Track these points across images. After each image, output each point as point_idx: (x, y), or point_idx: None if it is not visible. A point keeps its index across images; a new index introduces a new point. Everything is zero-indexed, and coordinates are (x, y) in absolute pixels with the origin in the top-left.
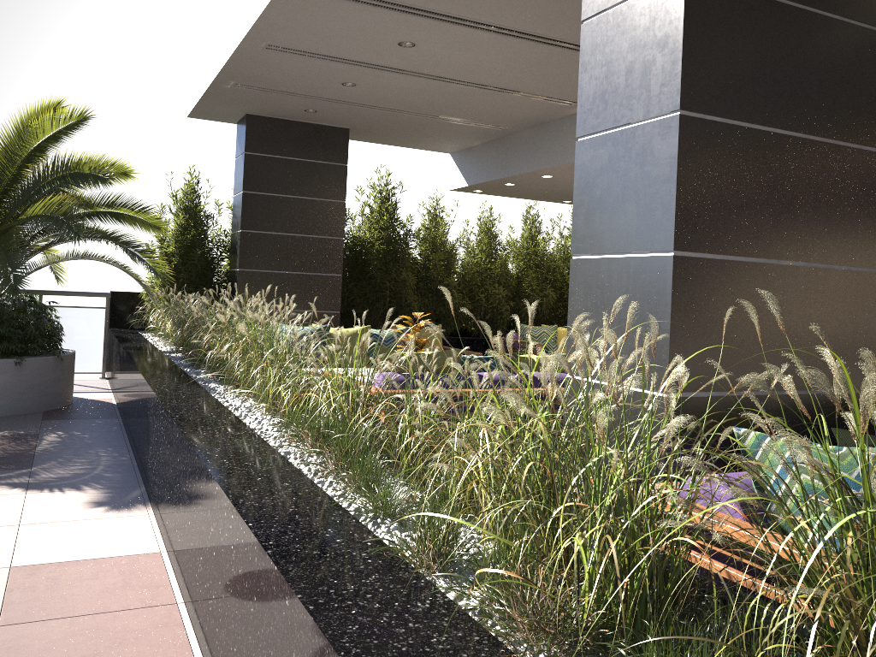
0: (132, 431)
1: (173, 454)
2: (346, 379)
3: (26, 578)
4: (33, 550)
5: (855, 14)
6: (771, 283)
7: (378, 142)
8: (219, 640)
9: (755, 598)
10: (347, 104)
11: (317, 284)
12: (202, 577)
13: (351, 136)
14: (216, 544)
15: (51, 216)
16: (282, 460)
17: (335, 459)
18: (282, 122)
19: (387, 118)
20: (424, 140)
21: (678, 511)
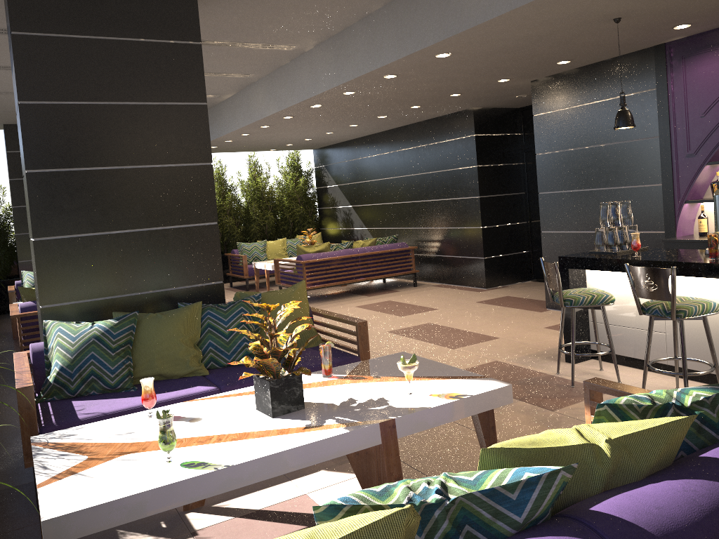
0: None
1: None
2: None
3: None
4: None
5: (147, 99)
6: (105, 244)
7: None
8: None
9: None
10: None
11: None
12: None
13: None
14: None
15: None
16: None
17: None
18: None
19: None
20: None
21: None
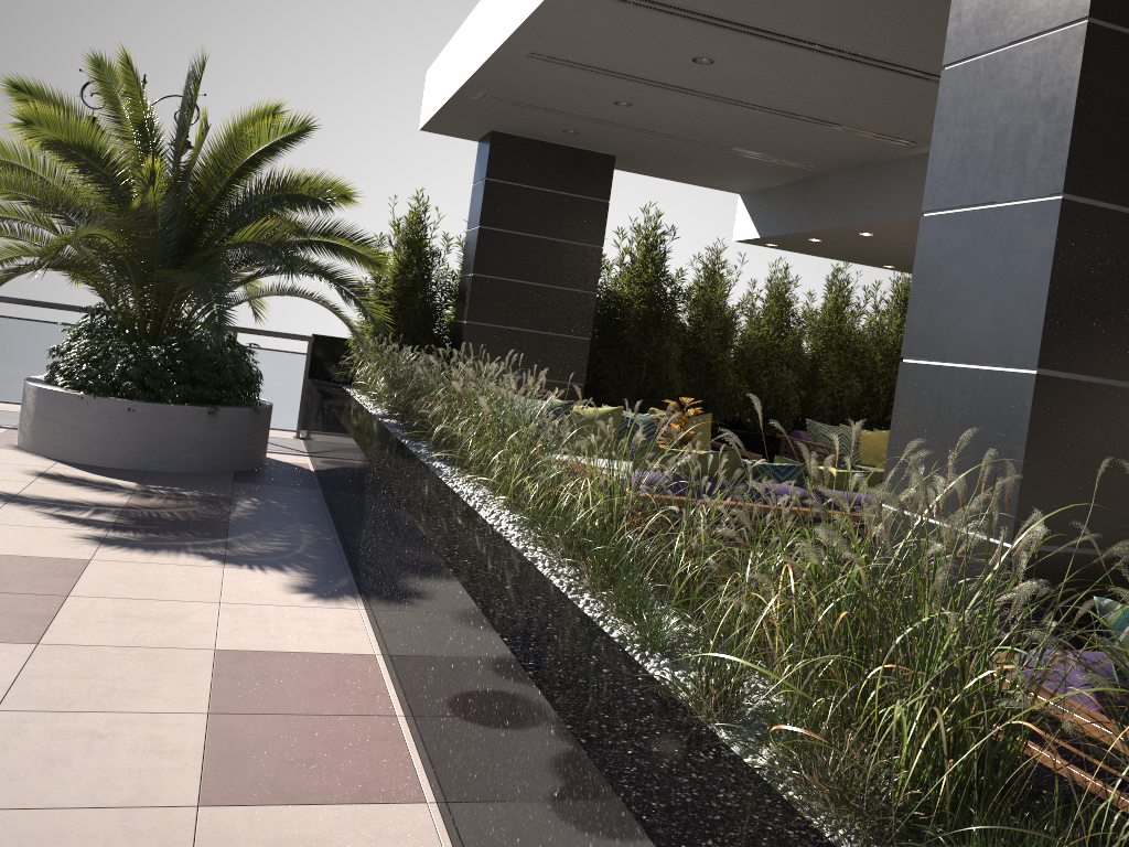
0: (337, 507)
1: (398, 544)
2: (611, 481)
3: (232, 664)
4: (237, 634)
5: None
6: None
7: (649, 174)
8: (453, 763)
9: (1105, 801)
10: (617, 127)
11: (559, 348)
12: (432, 689)
13: (616, 165)
14: (456, 655)
15: (262, 245)
16: (531, 568)
17: (593, 574)
18: (534, 144)
19: (664, 146)
20: (709, 176)
21: (1019, 690)
